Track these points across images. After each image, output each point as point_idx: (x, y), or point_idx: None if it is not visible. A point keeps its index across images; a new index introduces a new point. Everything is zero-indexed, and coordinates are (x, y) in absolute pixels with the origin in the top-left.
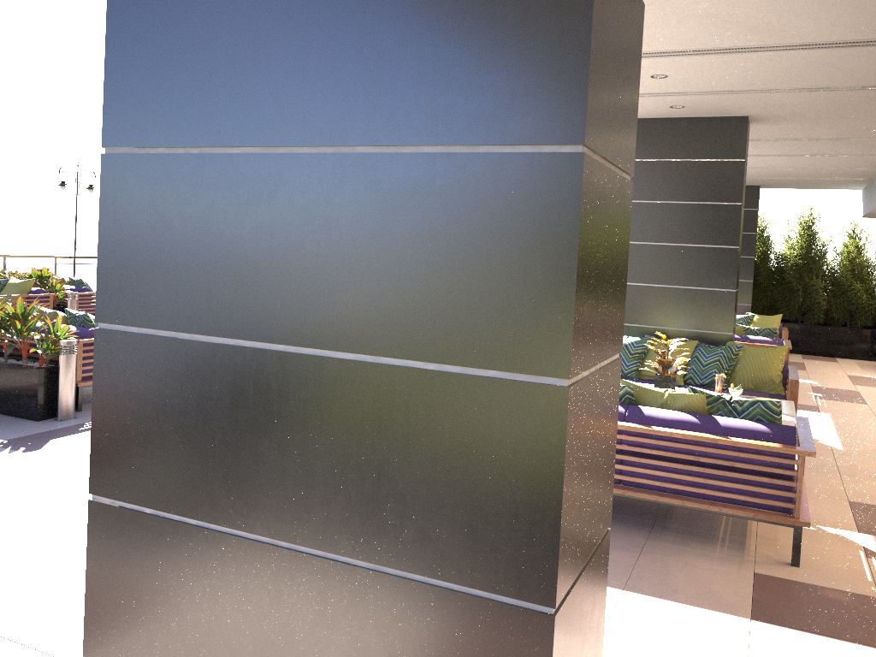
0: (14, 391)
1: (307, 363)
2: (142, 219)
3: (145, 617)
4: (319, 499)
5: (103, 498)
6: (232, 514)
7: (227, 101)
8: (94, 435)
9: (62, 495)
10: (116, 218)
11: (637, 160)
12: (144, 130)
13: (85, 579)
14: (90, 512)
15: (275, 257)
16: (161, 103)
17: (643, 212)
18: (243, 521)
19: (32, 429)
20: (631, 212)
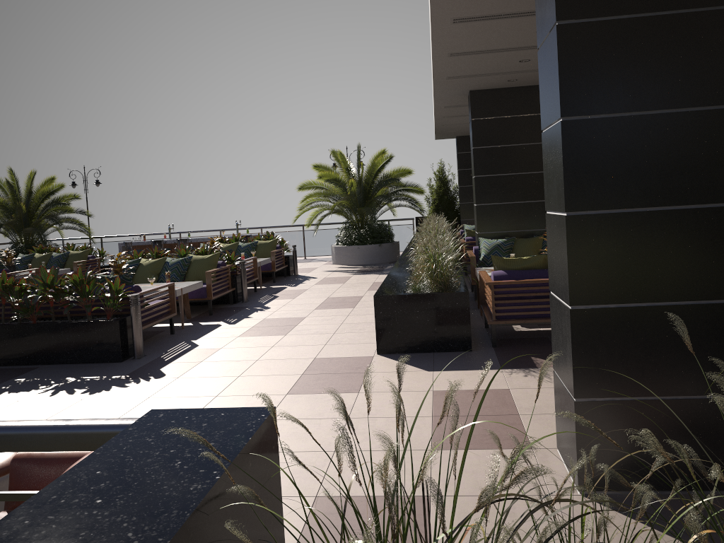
0: (94, 342)
1: (710, 211)
2: (594, 153)
3: (617, 361)
4: (723, 275)
5: (578, 306)
6: (671, 294)
7: (648, 87)
8: (570, 273)
9: (245, 392)
10: (575, 154)
11: (481, 118)
12: (591, 106)
13: (572, 353)
14: (571, 316)
15: (685, 162)
16: (602, 91)
17: (490, 154)
18: (678, 296)
19: (130, 367)
20: (481, 155)
